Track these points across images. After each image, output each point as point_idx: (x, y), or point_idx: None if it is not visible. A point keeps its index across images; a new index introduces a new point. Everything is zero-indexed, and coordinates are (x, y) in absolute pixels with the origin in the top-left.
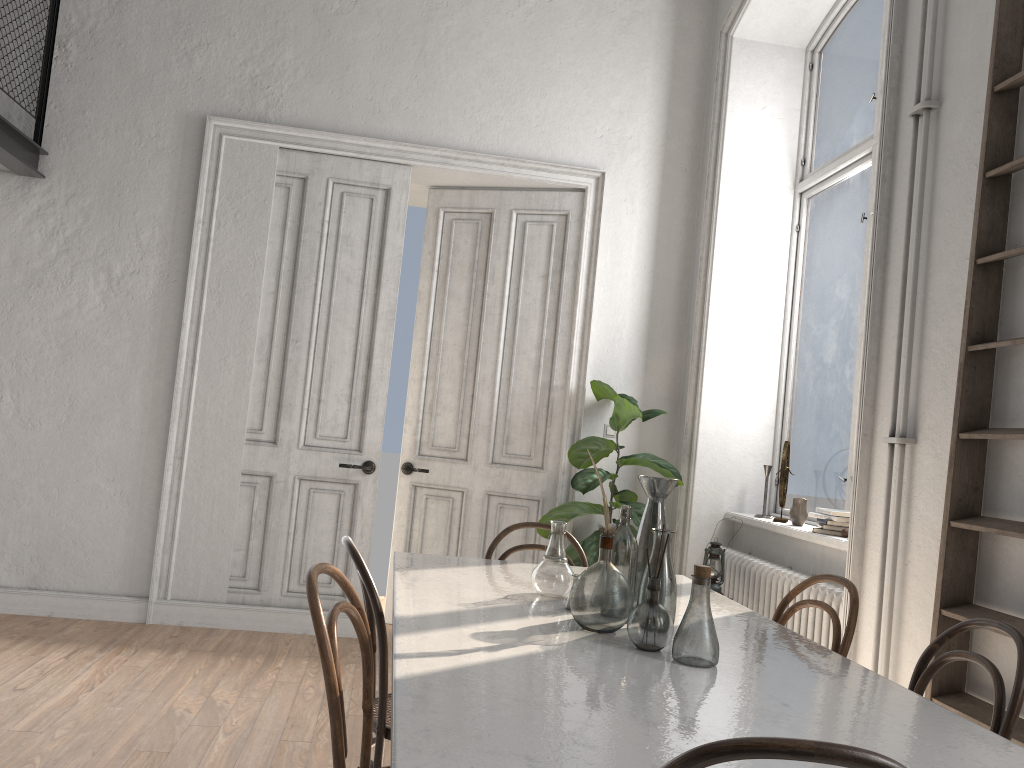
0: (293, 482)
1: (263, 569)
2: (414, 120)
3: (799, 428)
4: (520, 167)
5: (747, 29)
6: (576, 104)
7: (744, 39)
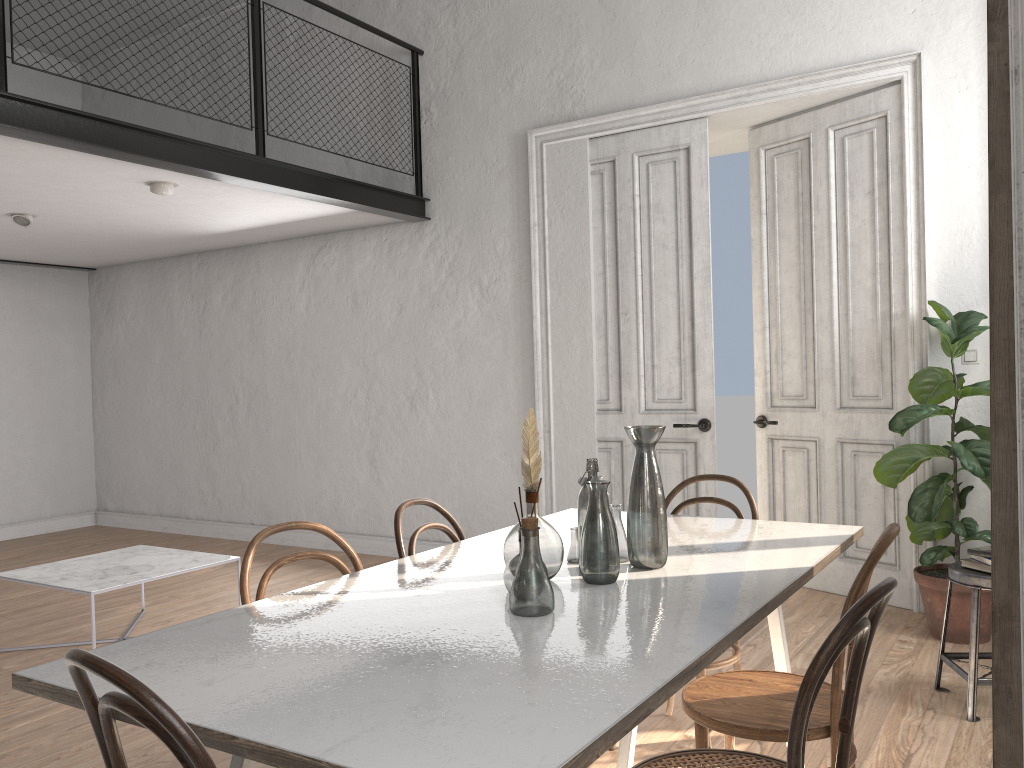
0: None
1: None
2: (702, 70)
3: None
4: (818, 81)
5: None
6: None
7: None
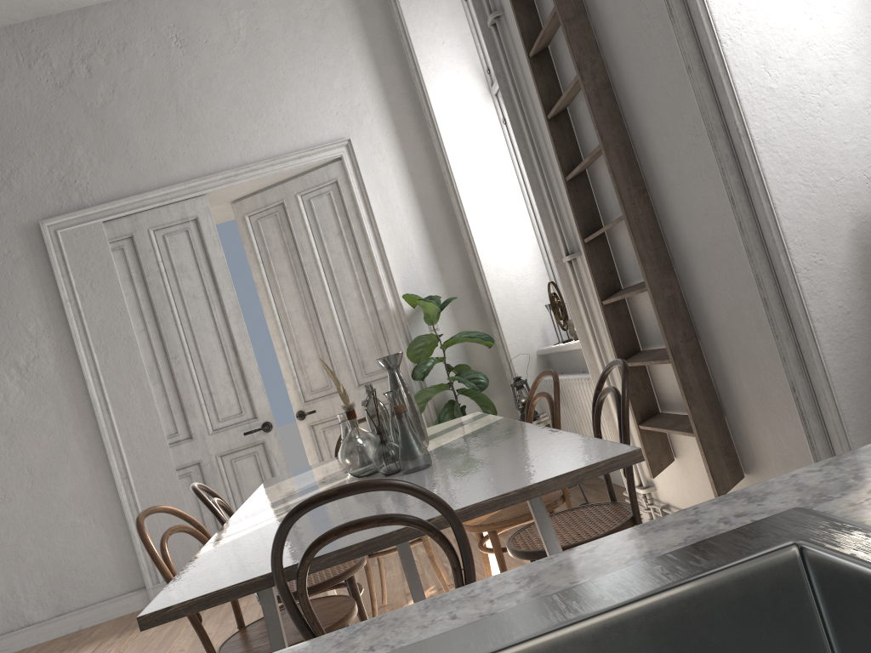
0: (216, 460)
1: None
2: (193, 160)
3: None
4: (286, 161)
5: None
6: (308, 97)
7: None
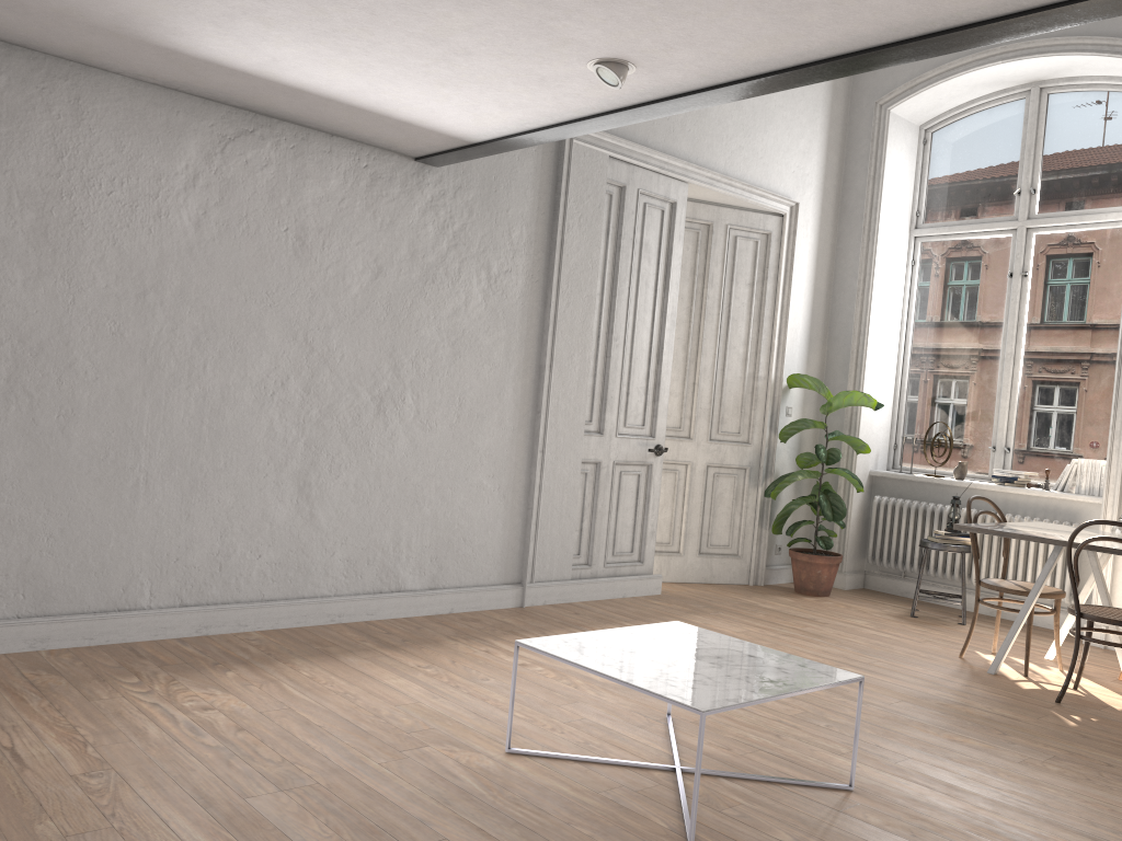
0: (612, 467)
1: (593, 546)
2: (693, 142)
3: (920, 410)
4: (752, 193)
5: (901, 108)
6: (782, 142)
7: (894, 114)
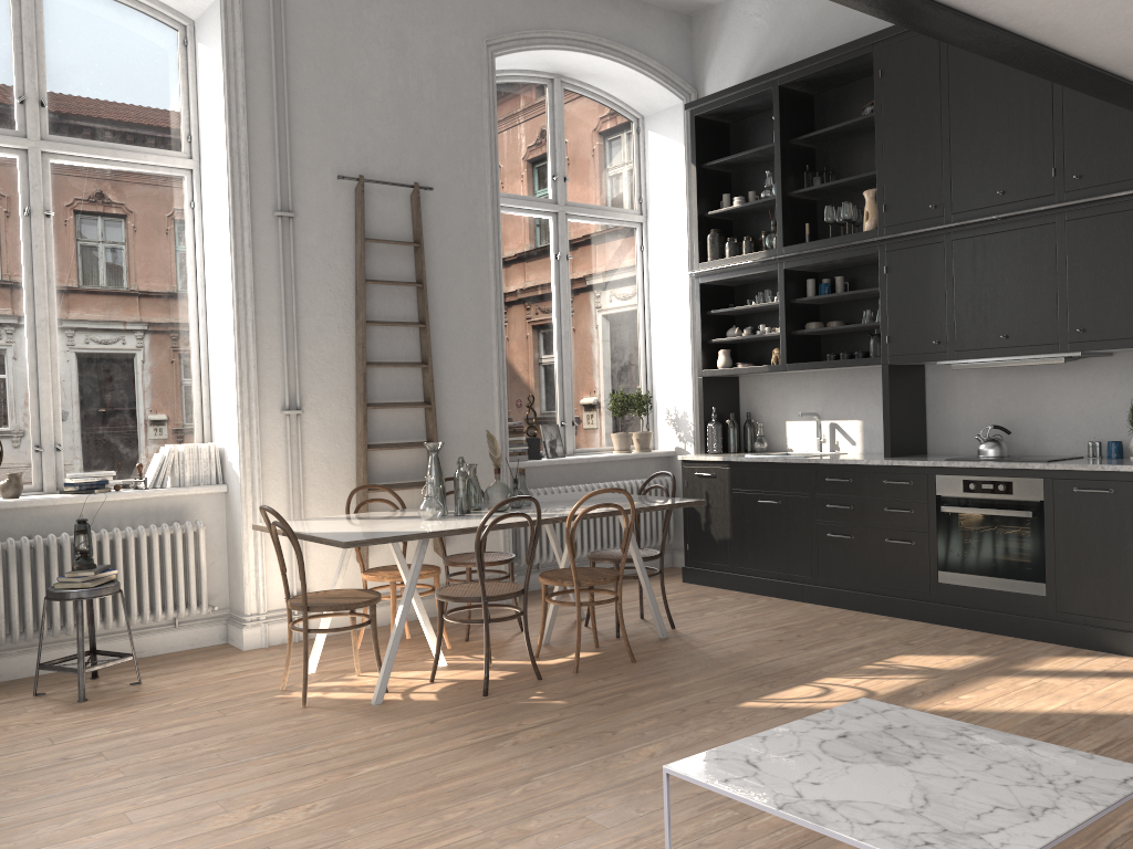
0: None
1: None
2: None
3: None
4: None
5: None
6: None
7: None
